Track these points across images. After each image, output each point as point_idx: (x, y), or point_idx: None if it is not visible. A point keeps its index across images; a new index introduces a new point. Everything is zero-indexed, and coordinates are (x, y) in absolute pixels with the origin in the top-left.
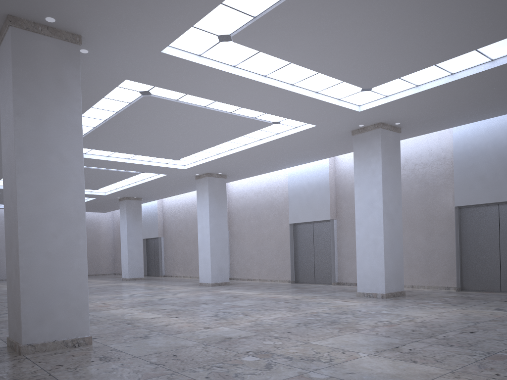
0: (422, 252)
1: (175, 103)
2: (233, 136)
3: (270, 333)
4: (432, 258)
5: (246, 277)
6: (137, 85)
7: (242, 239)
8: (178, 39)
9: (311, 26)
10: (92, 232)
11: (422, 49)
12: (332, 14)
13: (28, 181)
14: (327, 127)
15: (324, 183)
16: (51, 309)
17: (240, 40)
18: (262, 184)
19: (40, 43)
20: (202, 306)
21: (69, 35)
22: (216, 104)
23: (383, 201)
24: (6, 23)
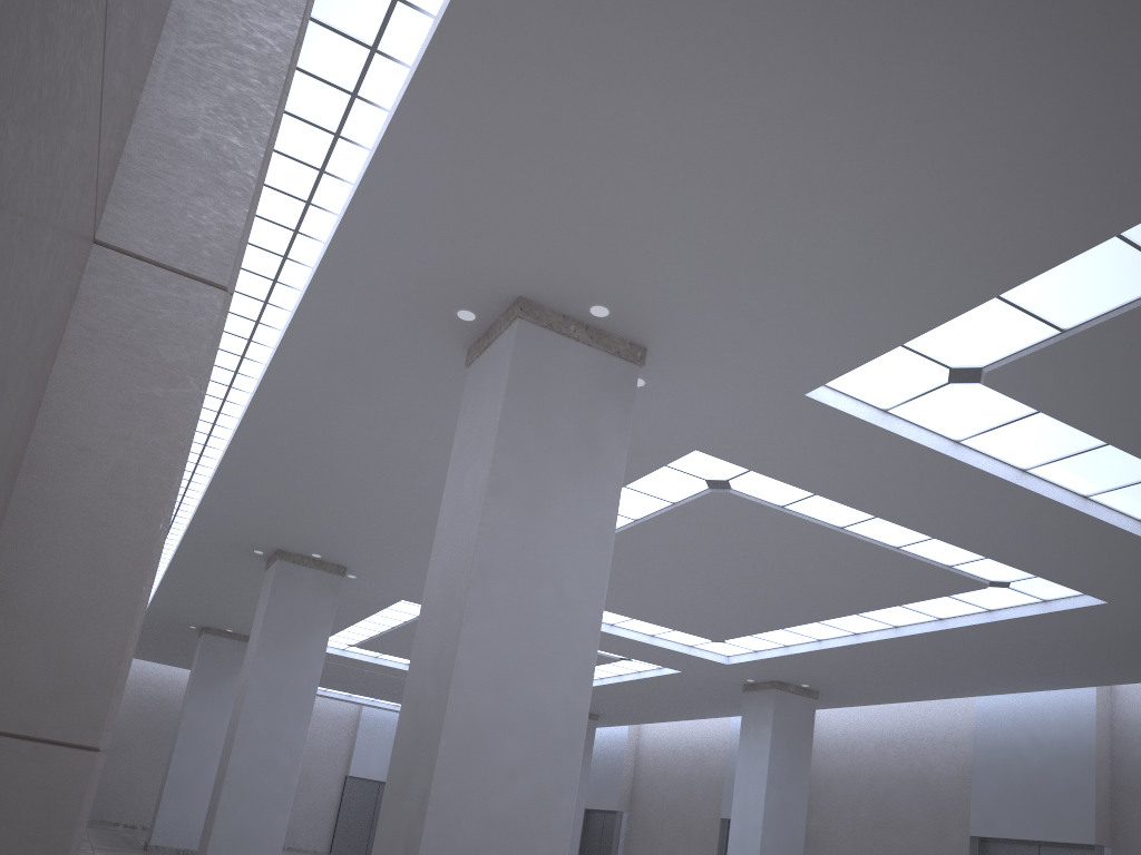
0: None
1: (774, 513)
2: (877, 604)
3: None
4: None
5: None
6: (707, 466)
7: (831, 853)
8: (850, 372)
9: None
10: None
11: None
12: None
13: (483, 637)
14: (1134, 609)
15: (1079, 747)
16: None
17: (1002, 383)
18: (900, 726)
19: (567, 356)
20: None
21: (623, 346)
22: (870, 525)
23: None
24: (511, 313)
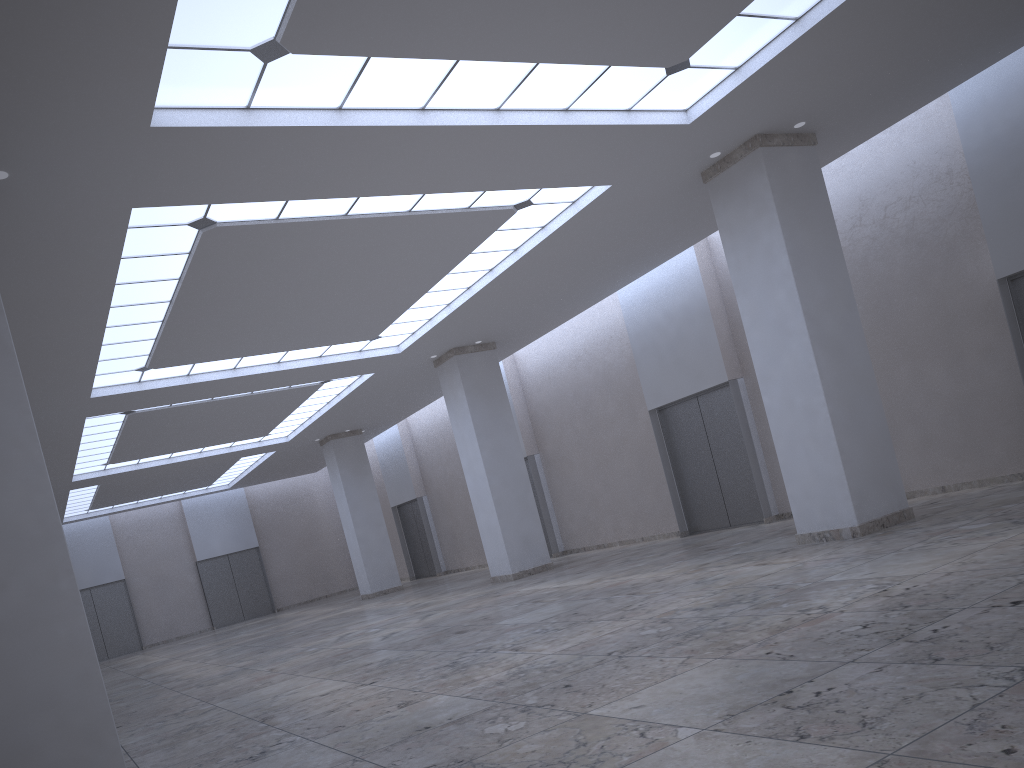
0: (948, 404)
1: (277, 227)
2: (453, 260)
3: (524, 696)
4: (974, 412)
5: (595, 543)
6: (175, 213)
7: (569, 466)
8: (176, 88)
9: None
10: (301, 515)
11: None
12: None
13: None
14: (638, 182)
15: (696, 305)
16: (27, 743)
17: (305, 45)
18: (579, 341)
19: None
20: (450, 639)
21: None
22: (366, 203)
23: (805, 313)
24: None
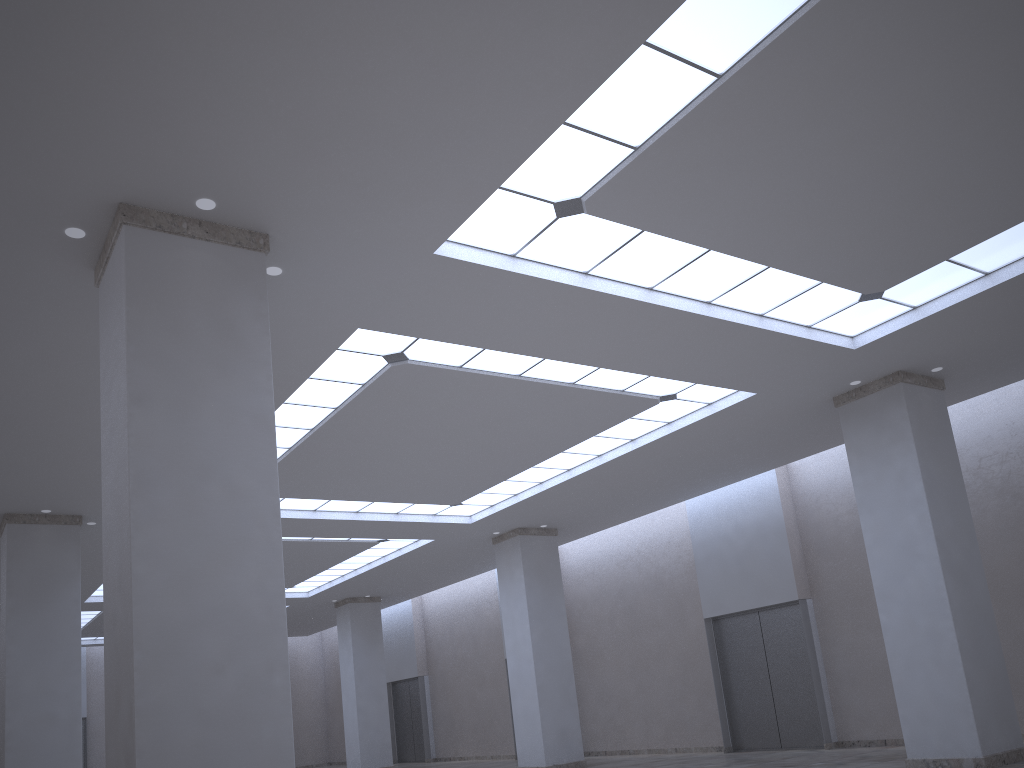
0: None
1: (456, 375)
2: (576, 439)
3: None
4: None
5: (618, 748)
6: (379, 343)
7: (601, 664)
8: (469, 224)
9: (761, 155)
10: None
11: (1008, 181)
12: (810, 118)
13: (158, 545)
14: (779, 394)
15: (772, 522)
16: None
17: (602, 208)
18: (633, 542)
19: (186, 255)
20: None
21: (243, 236)
22: (542, 368)
23: (936, 538)
24: (116, 221)
